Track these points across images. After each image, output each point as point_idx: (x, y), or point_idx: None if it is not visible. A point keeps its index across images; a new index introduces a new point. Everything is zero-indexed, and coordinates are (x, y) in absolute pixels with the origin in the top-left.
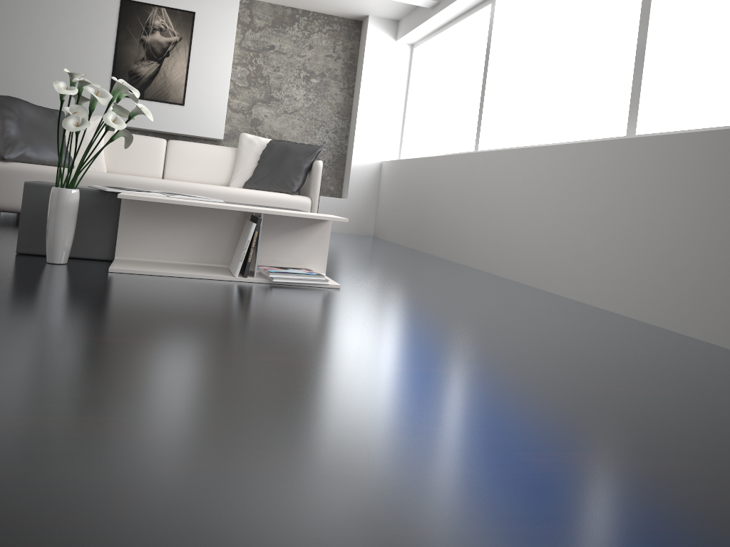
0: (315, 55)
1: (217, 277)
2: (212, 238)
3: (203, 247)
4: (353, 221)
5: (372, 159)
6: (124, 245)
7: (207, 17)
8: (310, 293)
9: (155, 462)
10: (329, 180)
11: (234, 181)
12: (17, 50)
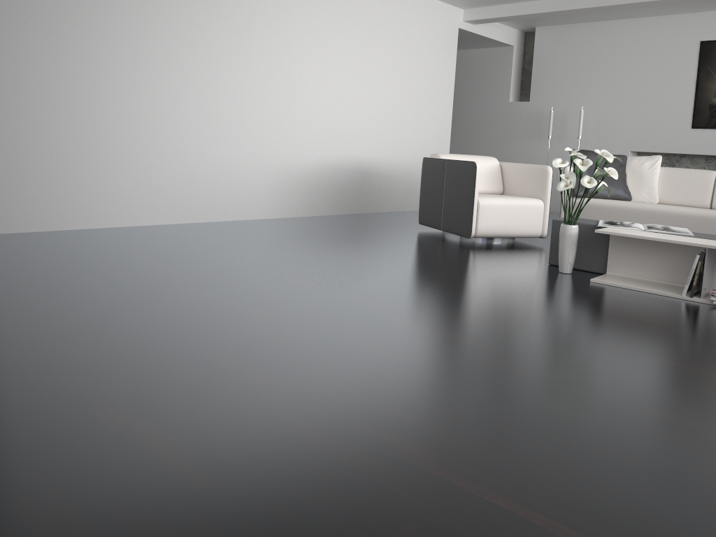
0: None
1: (667, 294)
2: (678, 264)
3: (671, 270)
4: None
5: None
6: (612, 264)
7: None
8: None
9: (471, 354)
10: None
11: None
12: (615, 102)
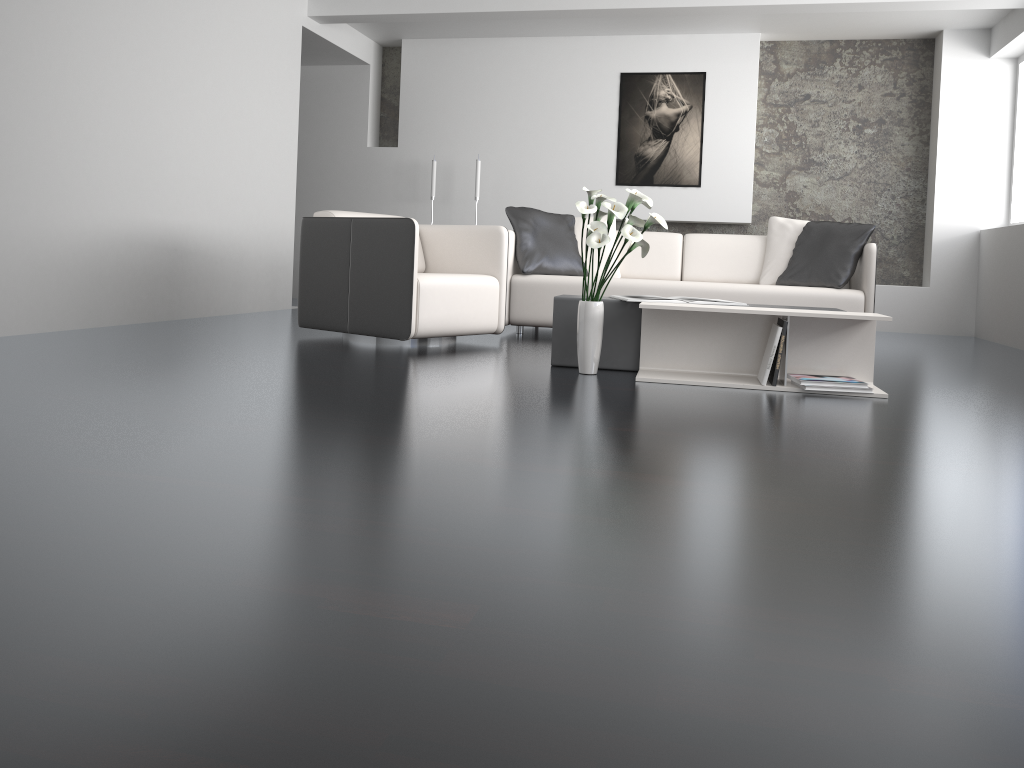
0: (867, 96)
1: (743, 386)
2: (736, 345)
3: (727, 355)
4: (940, 317)
5: (964, 229)
6: (647, 355)
7: (721, 75)
8: (847, 402)
9: (687, 497)
10: (901, 263)
11: (765, 276)
12: (519, 150)
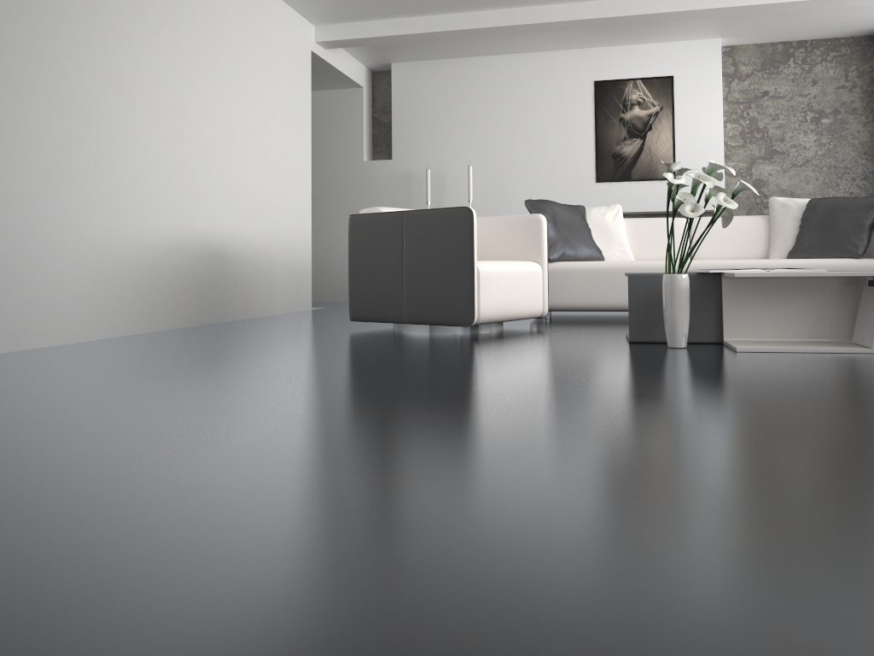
0: (821, 90)
1: (852, 350)
2: (823, 310)
3: (815, 321)
4: None
5: None
6: (731, 326)
7: (687, 78)
8: None
9: None
10: None
11: (774, 252)
12: (504, 155)
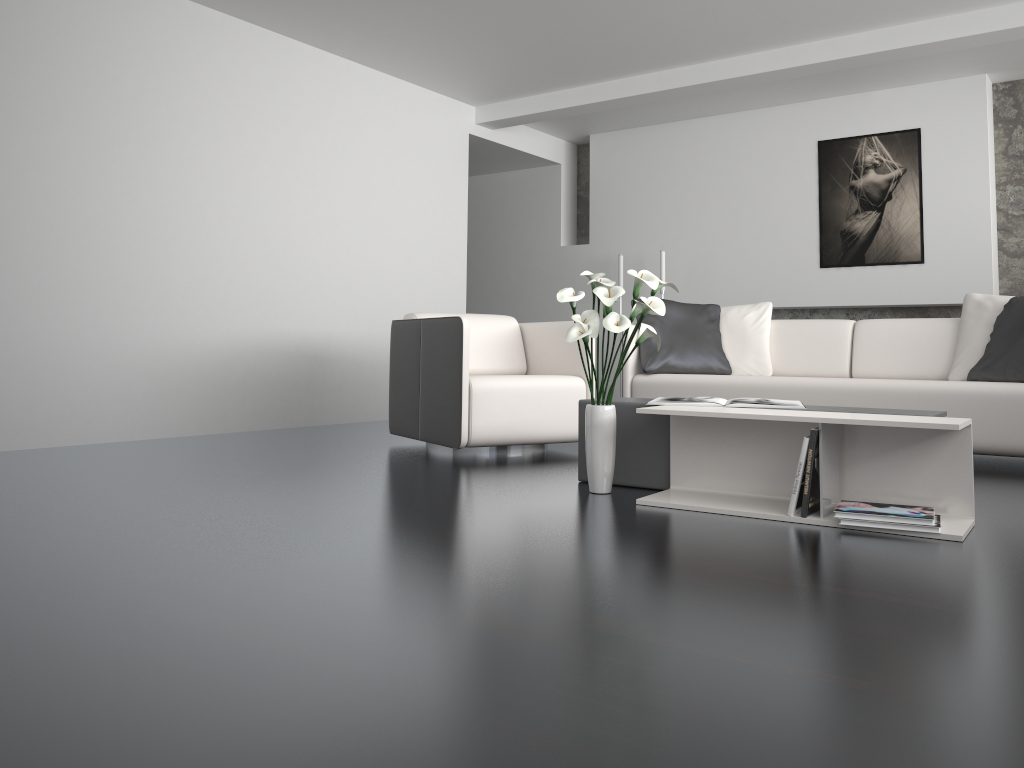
0: None
1: (764, 515)
2: (784, 460)
3: (774, 473)
4: None
5: None
6: (678, 471)
7: (939, 129)
8: (880, 544)
9: (259, 678)
10: None
11: (955, 369)
12: (711, 236)
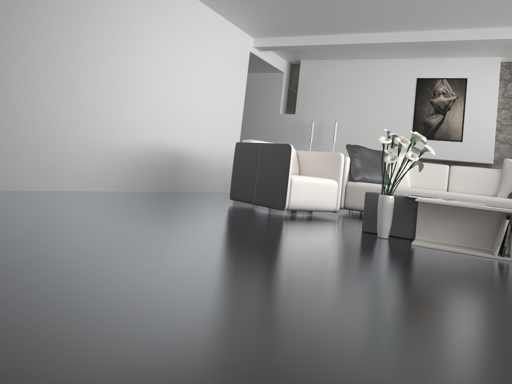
0: None
1: (482, 254)
2: (478, 229)
3: (472, 235)
4: None
5: None
6: (420, 230)
7: (476, 80)
8: None
9: (428, 321)
10: None
11: (500, 193)
12: (358, 117)
